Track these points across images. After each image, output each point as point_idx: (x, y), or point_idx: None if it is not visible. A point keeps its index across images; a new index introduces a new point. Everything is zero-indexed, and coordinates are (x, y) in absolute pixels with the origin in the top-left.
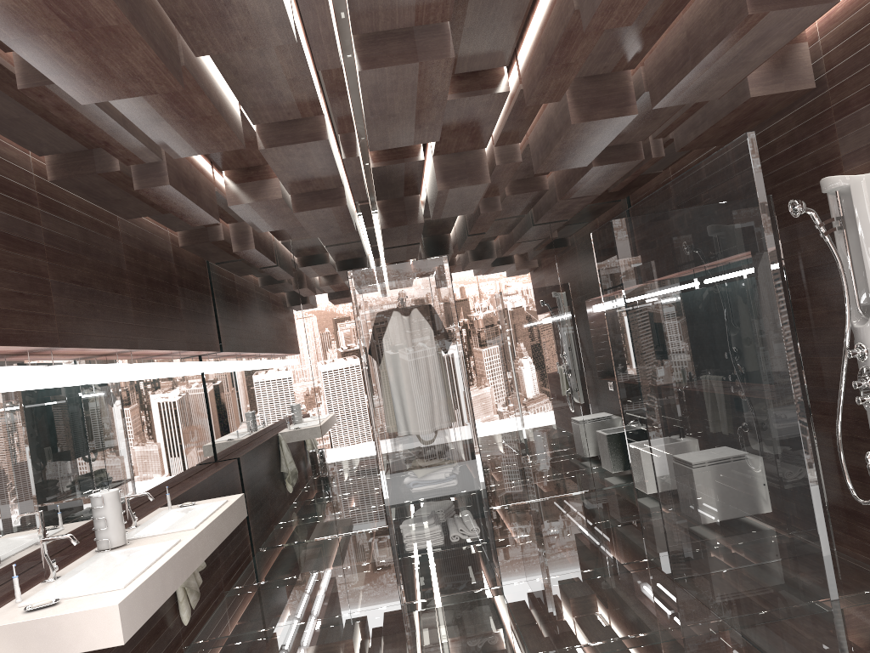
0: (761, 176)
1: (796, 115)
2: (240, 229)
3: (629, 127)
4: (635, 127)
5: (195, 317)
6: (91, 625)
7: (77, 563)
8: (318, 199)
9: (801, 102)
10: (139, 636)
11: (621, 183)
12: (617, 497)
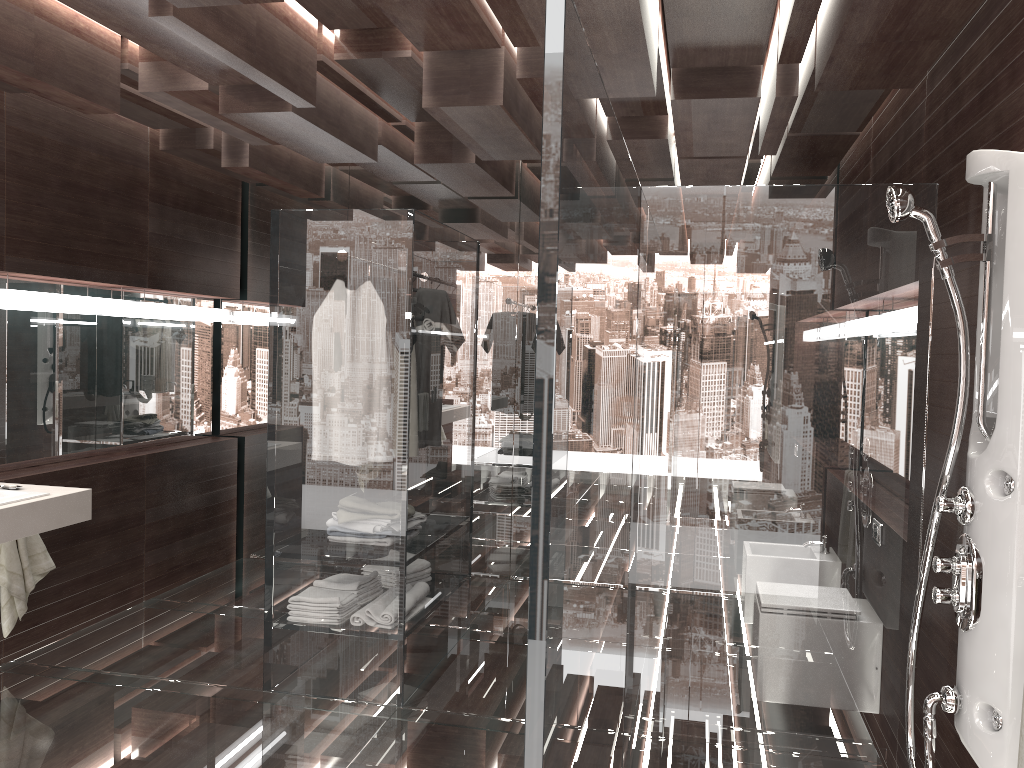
0: (560, 86)
1: (992, 31)
2: (235, 137)
3: (703, 30)
4: (718, 33)
5: (186, 248)
6: None
7: None
8: (254, 98)
9: (1001, 4)
10: None
11: (765, 141)
12: None
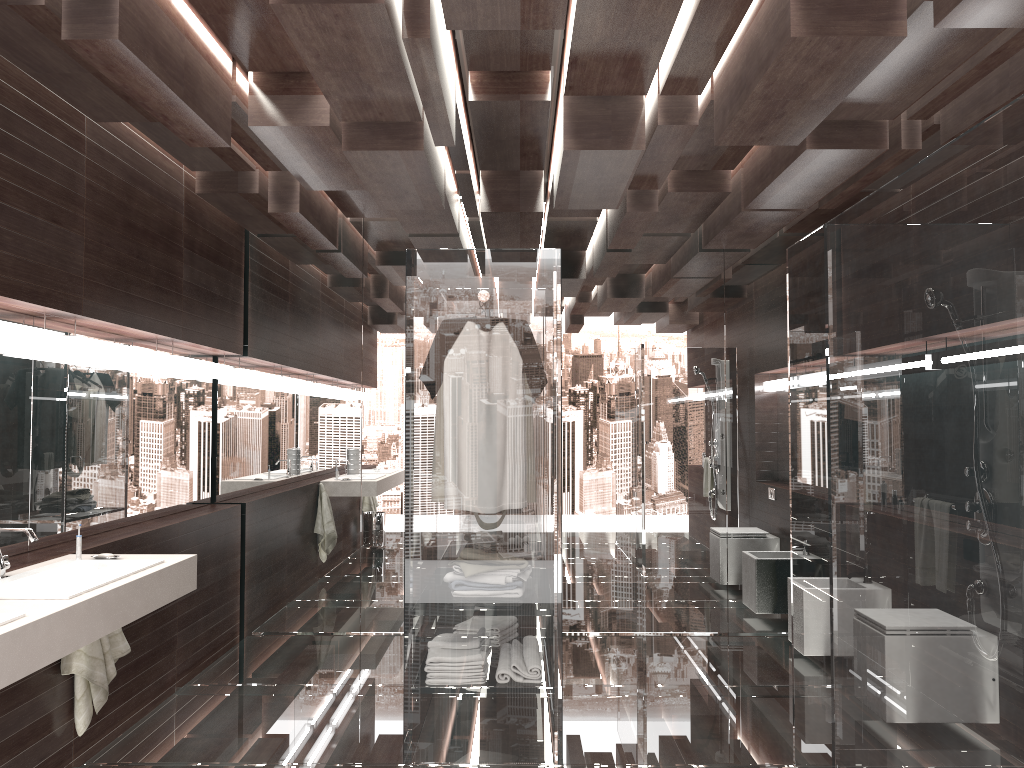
0: None
1: None
2: (284, 181)
3: (879, 83)
4: (887, 87)
5: (207, 298)
6: None
7: None
8: (381, 135)
9: None
10: None
11: (841, 193)
12: (758, 652)
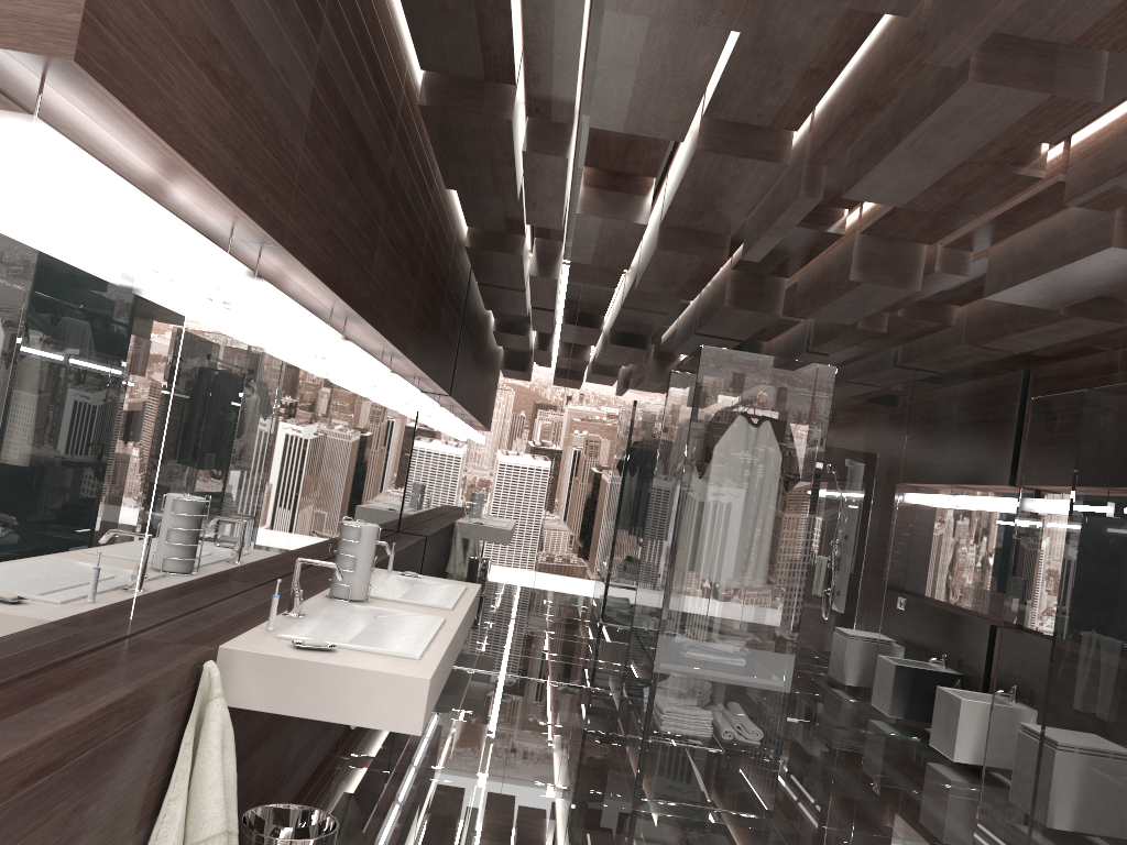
0: None
1: None
2: (547, 249)
3: None
4: None
5: (446, 341)
6: (386, 695)
7: (312, 604)
8: (692, 241)
9: None
10: (318, 724)
11: (1062, 347)
12: (901, 751)
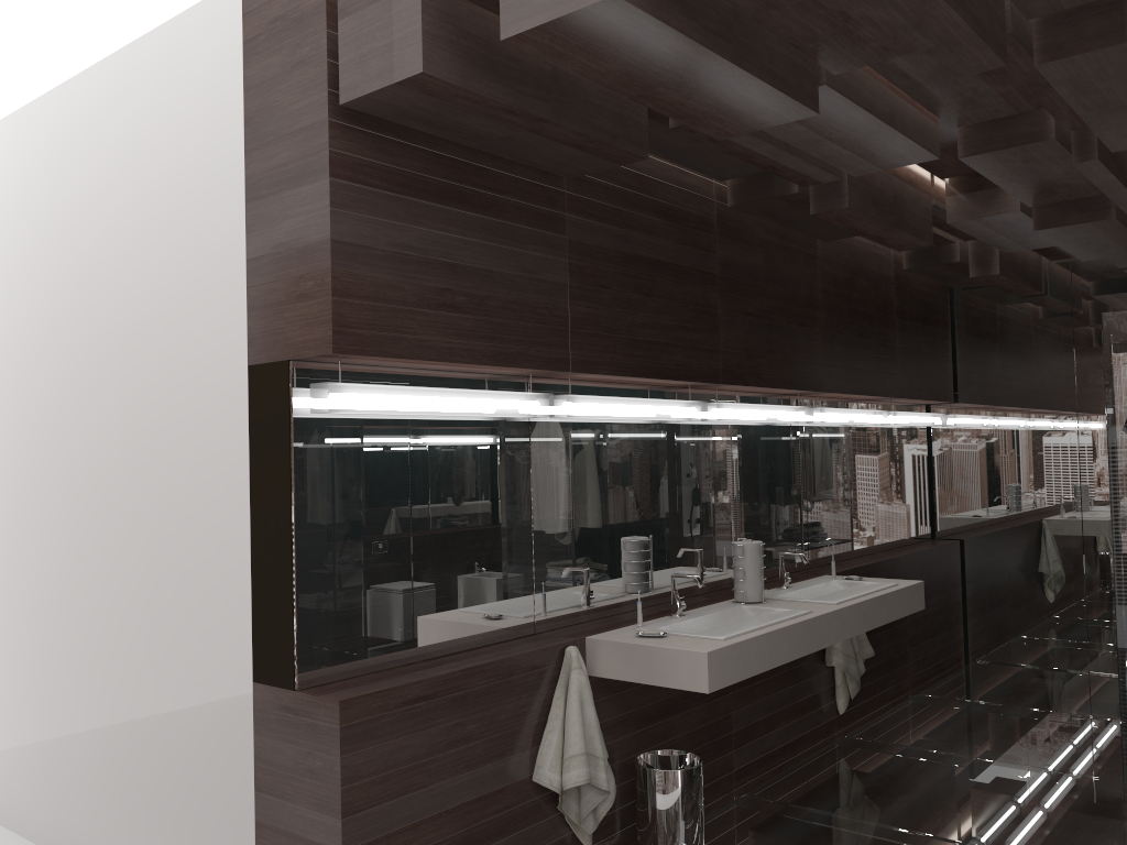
0: None
1: None
2: (982, 247)
3: None
4: None
5: (918, 357)
6: (682, 665)
7: (709, 607)
8: (1071, 211)
9: None
10: (777, 705)
11: None
12: None
